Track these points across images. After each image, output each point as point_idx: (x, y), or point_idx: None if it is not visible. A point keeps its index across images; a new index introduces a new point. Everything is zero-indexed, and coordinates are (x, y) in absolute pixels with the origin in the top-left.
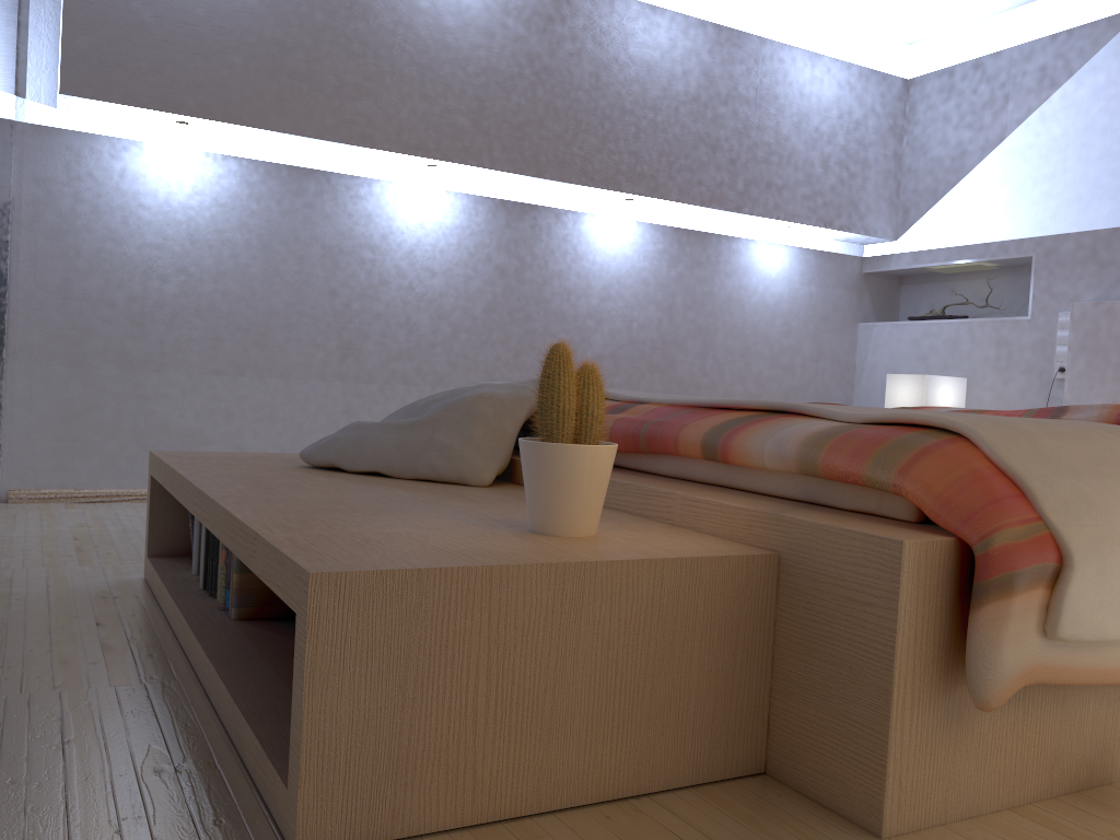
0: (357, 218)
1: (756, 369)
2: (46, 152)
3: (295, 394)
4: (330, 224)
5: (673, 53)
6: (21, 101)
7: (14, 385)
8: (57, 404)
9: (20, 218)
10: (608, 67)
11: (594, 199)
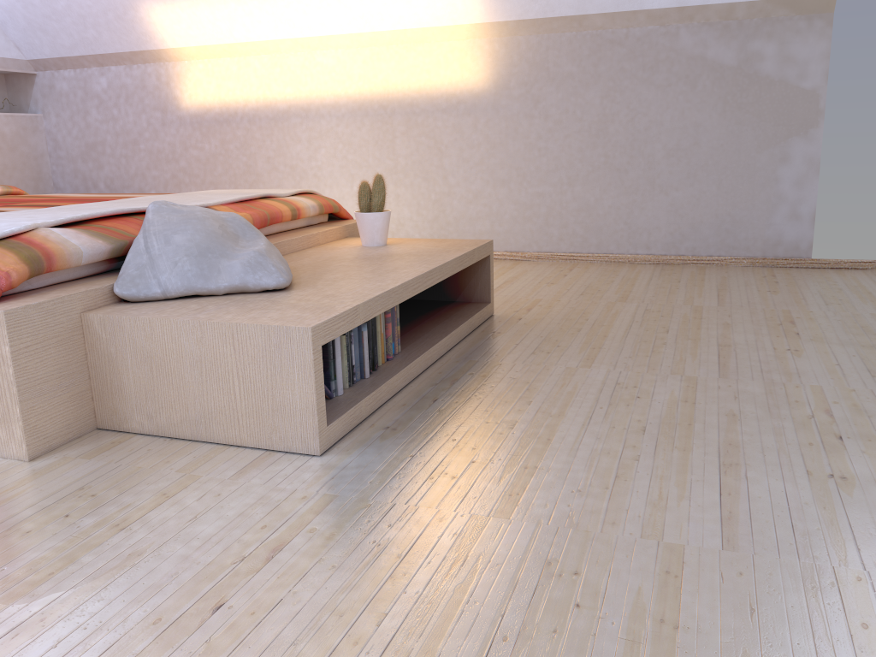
0: None
1: None
2: None
3: None
4: None
5: None
6: None
7: None
8: None
9: None
10: None
11: None
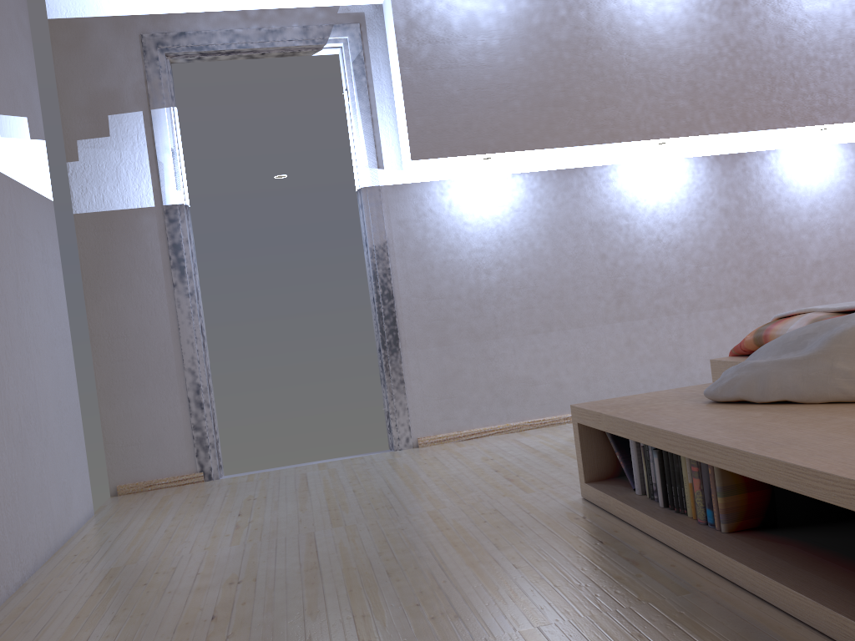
0: (610, 196)
1: None
2: (401, 202)
3: (589, 337)
4: (592, 206)
5: None
6: (381, 171)
7: (408, 365)
8: (436, 373)
9: (393, 250)
10: (789, 27)
11: (789, 136)
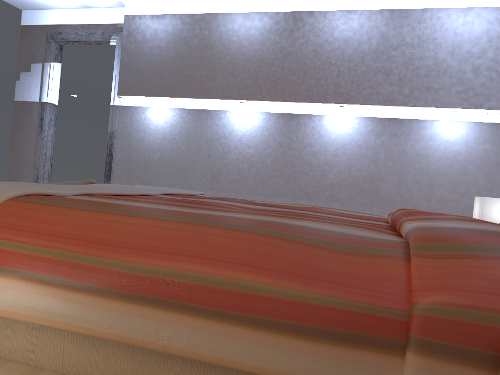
0: (219, 126)
1: (438, 193)
2: (125, 114)
3: None
4: (209, 129)
5: (361, 30)
6: (120, 99)
7: None
8: None
9: (117, 135)
10: (322, 45)
11: (330, 108)
